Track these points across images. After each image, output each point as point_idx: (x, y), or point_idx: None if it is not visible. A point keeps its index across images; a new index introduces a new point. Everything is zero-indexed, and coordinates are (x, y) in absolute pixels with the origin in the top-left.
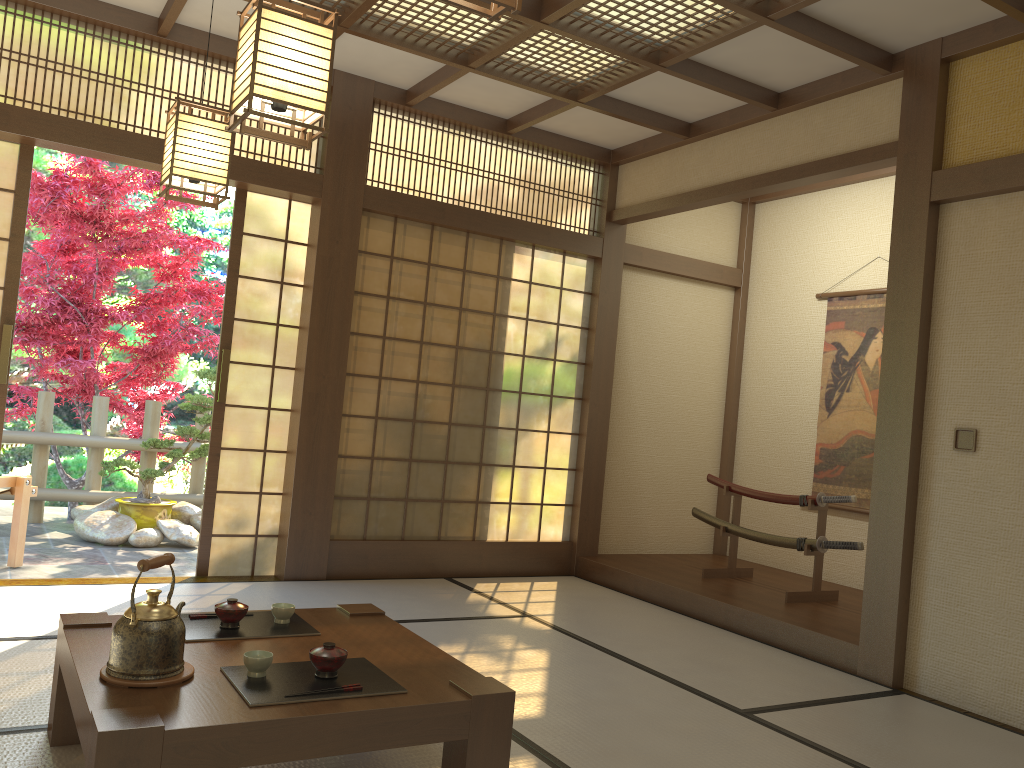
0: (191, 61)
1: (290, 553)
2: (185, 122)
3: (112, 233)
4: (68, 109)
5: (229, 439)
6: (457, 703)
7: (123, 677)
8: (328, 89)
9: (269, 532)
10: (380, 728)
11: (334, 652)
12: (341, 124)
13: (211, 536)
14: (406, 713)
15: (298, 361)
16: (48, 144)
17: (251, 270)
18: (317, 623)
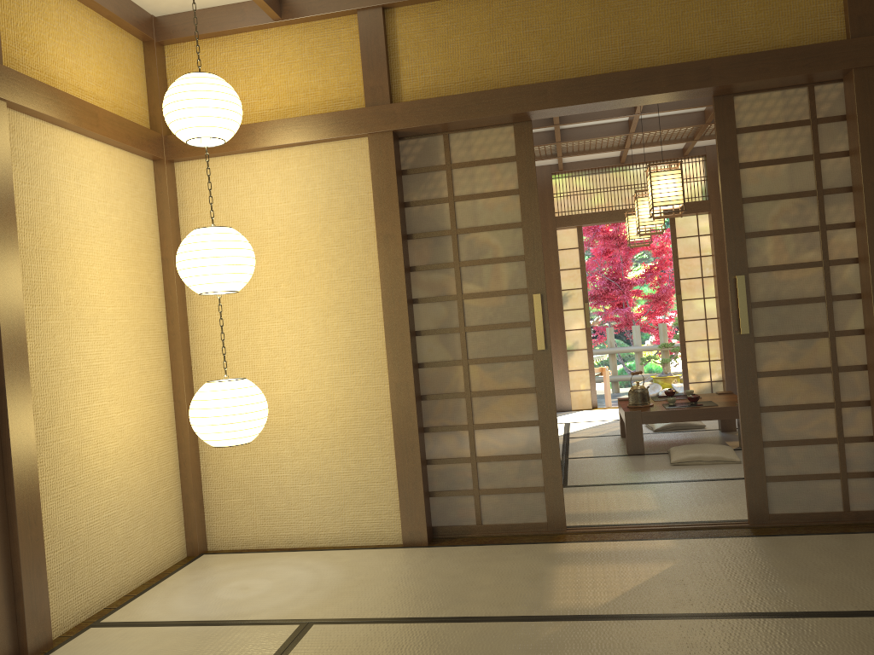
0: (636, 168)
1: (727, 388)
2: (630, 218)
3: (624, 241)
4: (591, 208)
5: (688, 336)
6: (733, 407)
7: (632, 405)
8: (663, 215)
9: (717, 379)
10: (706, 414)
11: (694, 395)
12: (713, 171)
13: (688, 383)
14: (714, 409)
15: (715, 293)
16: (586, 225)
17: (683, 254)
18: (703, 396)
